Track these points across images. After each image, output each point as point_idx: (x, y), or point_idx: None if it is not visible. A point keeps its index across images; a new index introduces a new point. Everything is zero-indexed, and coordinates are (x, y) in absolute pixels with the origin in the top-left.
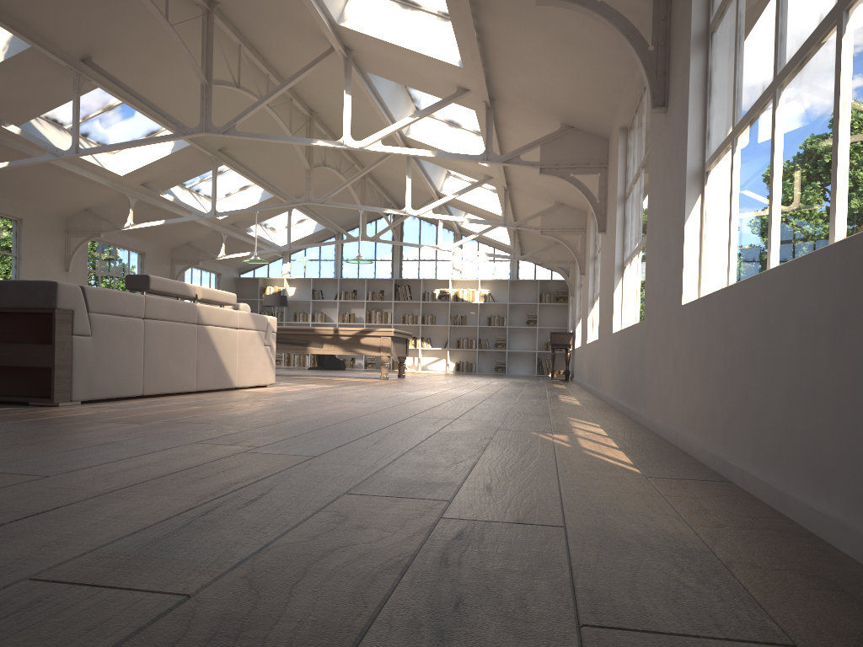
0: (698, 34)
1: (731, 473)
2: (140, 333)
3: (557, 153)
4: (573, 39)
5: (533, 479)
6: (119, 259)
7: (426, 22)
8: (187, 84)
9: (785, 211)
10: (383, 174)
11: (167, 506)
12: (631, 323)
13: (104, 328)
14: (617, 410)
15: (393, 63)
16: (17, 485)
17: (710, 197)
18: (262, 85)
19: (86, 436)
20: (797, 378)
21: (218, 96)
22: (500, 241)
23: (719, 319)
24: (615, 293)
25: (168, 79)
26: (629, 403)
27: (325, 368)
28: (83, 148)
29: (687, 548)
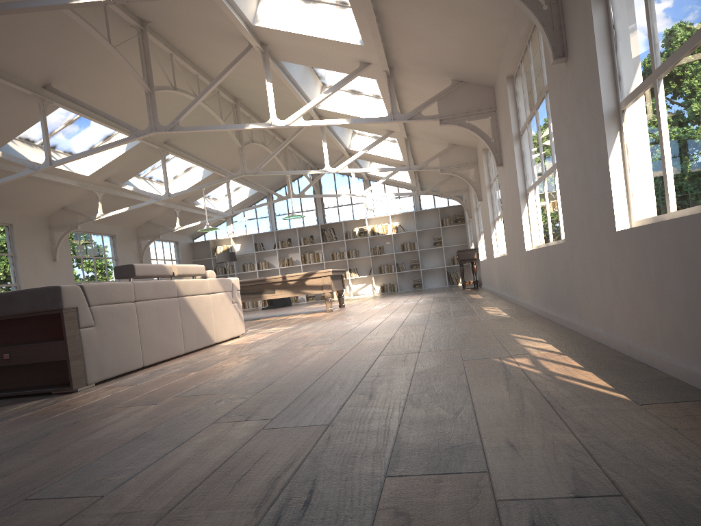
0: None
1: None
2: (133, 314)
3: (452, 105)
4: (460, 8)
5: (542, 425)
6: (95, 244)
7: (327, 12)
8: (132, 93)
9: None
10: (299, 141)
11: None
12: (544, 241)
13: (104, 317)
14: (544, 318)
15: (303, 50)
16: (79, 515)
17: (630, 133)
18: (193, 84)
19: (116, 430)
20: None
21: (158, 99)
22: (402, 181)
23: (672, 246)
24: (523, 217)
25: (116, 91)
26: (558, 312)
27: (275, 306)
28: (54, 158)
29: None
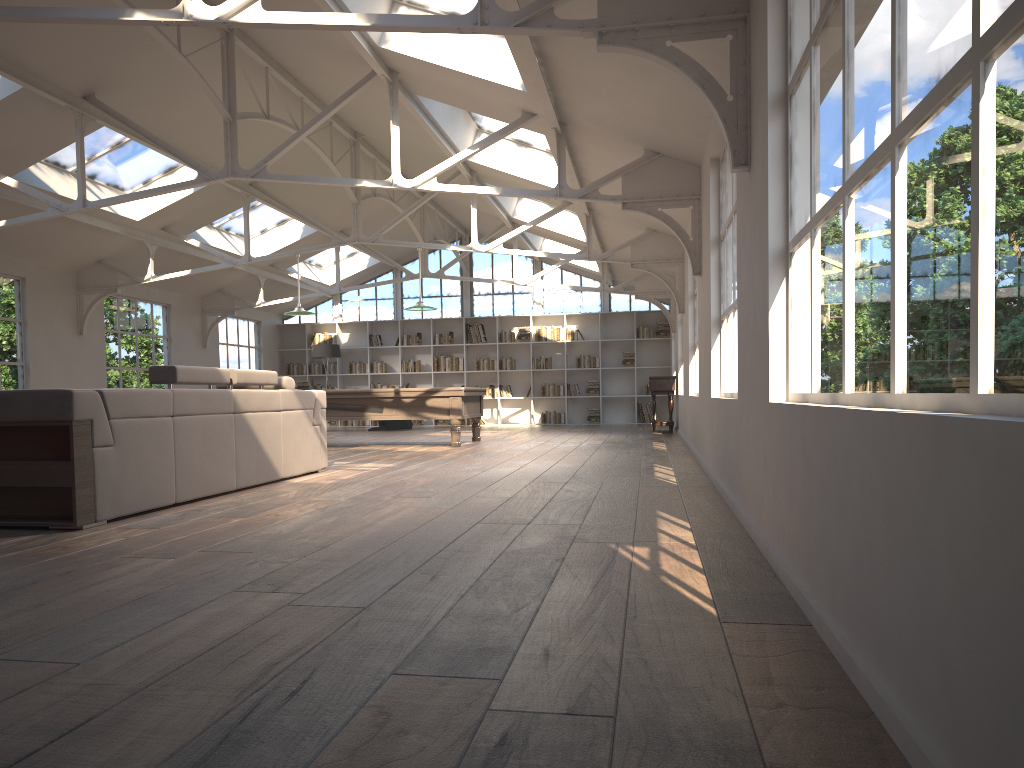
0: (775, 97)
1: (811, 614)
2: (169, 433)
3: (641, 185)
4: (649, 65)
5: (596, 635)
6: (140, 315)
7: (481, 39)
8: (208, 114)
9: (856, 335)
10: (444, 198)
11: (204, 708)
12: (730, 389)
13: (127, 434)
14: (716, 493)
15: (446, 86)
16: (47, 682)
17: (794, 283)
18: (296, 109)
19: (115, 587)
20: (860, 538)
21: (245, 125)
22: (587, 267)
23: (799, 437)
24: (713, 351)
25: (186, 110)
26: (728, 487)
27: (389, 428)
28: (91, 193)
29: (733, 745)
